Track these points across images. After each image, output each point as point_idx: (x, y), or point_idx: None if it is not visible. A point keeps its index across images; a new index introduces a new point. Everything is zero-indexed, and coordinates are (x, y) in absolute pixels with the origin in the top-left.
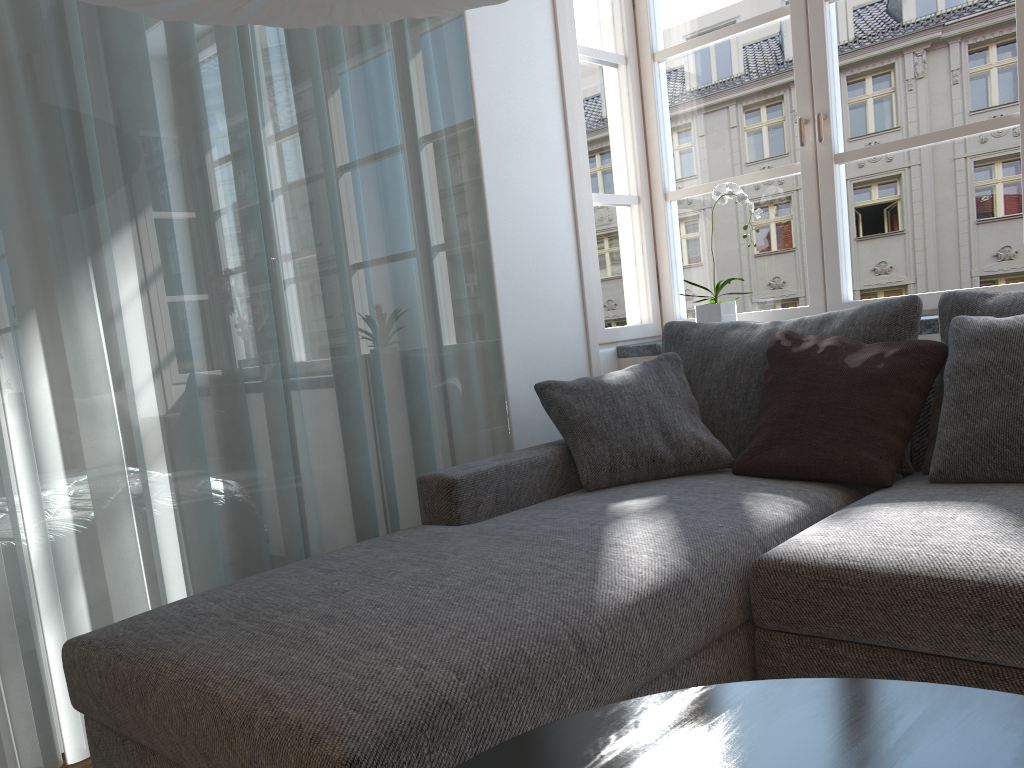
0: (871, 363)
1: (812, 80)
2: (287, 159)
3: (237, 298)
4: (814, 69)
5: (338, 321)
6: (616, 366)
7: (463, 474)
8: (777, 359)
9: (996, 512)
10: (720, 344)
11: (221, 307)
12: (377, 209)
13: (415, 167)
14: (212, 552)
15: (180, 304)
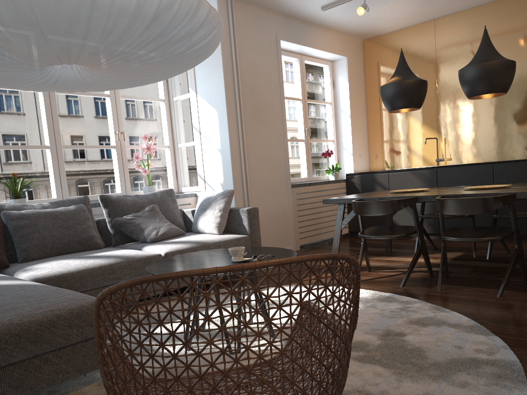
0: None
1: None
2: None
3: None
4: None
5: None
6: None
7: None
8: None
9: (68, 259)
10: None
11: None
12: None
13: None
14: None
15: None
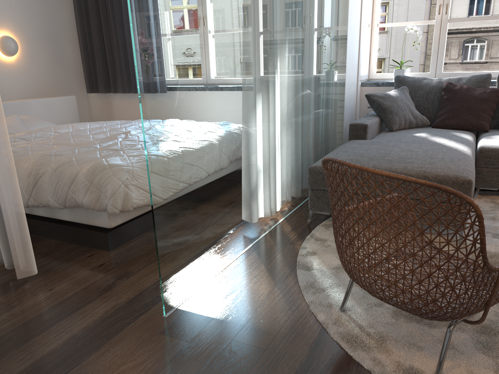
0: (482, 94)
1: None
2: (322, 5)
3: (312, 56)
4: None
5: (324, 67)
6: (360, 89)
7: (368, 123)
8: (448, 91)
9: None
10: (421, 84)
11: (310, 59)
12: (333, 25)
13: (339, 10)
14: (303, 145)
15: (305, 58)
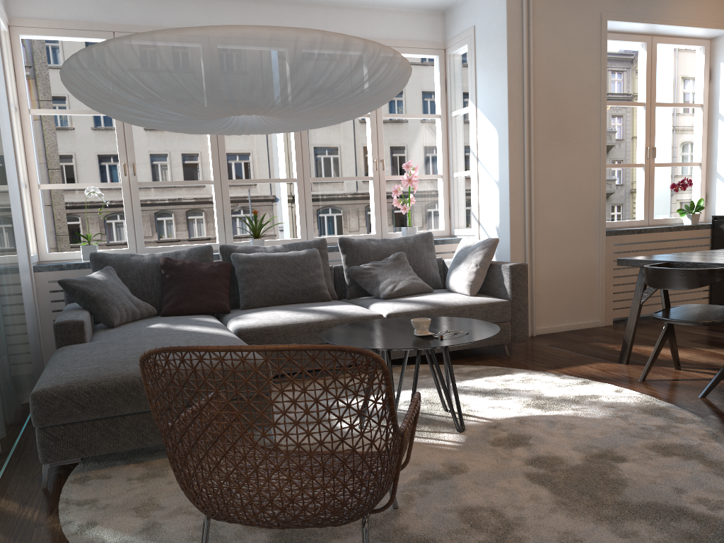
0: (211, 269)
1: (126, 147)
2: None
3: None
4: (128, 142)
5: None
6: (34, 276)
7: (83, 319)
8: (169, 268)
9: (283, 310)
10: (130, 263)
11: None
12: None
13: None
14: None
15: None
